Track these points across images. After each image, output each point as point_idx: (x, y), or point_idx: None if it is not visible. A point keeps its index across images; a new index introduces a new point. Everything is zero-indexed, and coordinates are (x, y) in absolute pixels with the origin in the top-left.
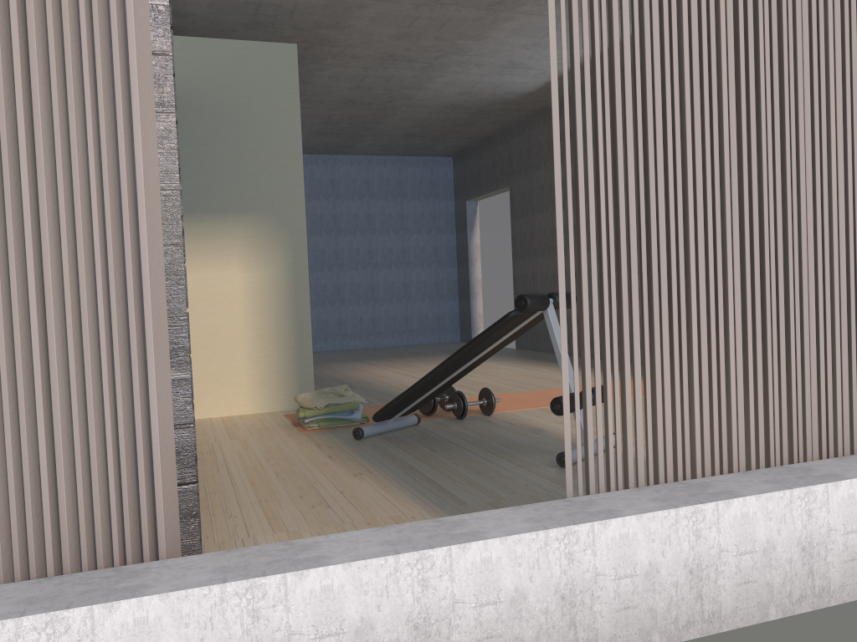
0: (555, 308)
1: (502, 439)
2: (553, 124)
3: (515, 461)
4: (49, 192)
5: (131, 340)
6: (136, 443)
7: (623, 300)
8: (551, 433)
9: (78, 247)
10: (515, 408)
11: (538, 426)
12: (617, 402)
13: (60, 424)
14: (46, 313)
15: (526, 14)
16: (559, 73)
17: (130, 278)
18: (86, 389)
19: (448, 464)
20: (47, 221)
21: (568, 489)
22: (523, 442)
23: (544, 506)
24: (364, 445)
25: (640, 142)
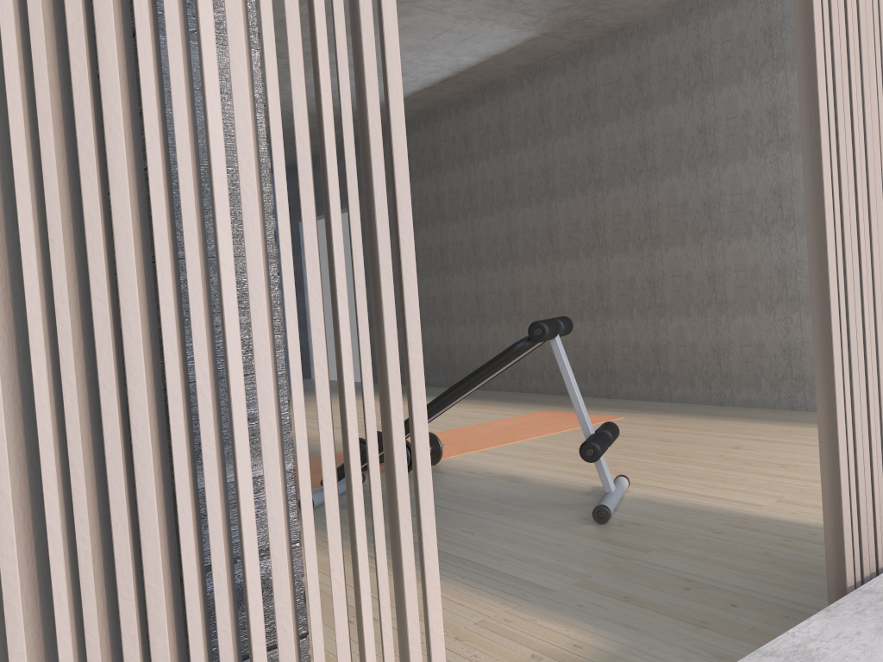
0: (559, 335)
1: (486, 493)
2: (819, 90)
3: (537, 522)
4: (253, 138)
5: (395, 424)
6: (407, 616)
7: (878, 321)
8: (533, 480)
9: (307, 248)
10: (453, 452)
11: (508, 473)
12: (878, 452)
13: (291, 606)
14: (256, 382)
15: (426, 9)
16: (431, 82)
17: (390, 308)
18: (328, 529)
19: (460, 534)
20: (256, 196)
21: (849, 574)
22: (515, 495)
23: (856, 604)
24: (322, 518)
25: (882, 122)
